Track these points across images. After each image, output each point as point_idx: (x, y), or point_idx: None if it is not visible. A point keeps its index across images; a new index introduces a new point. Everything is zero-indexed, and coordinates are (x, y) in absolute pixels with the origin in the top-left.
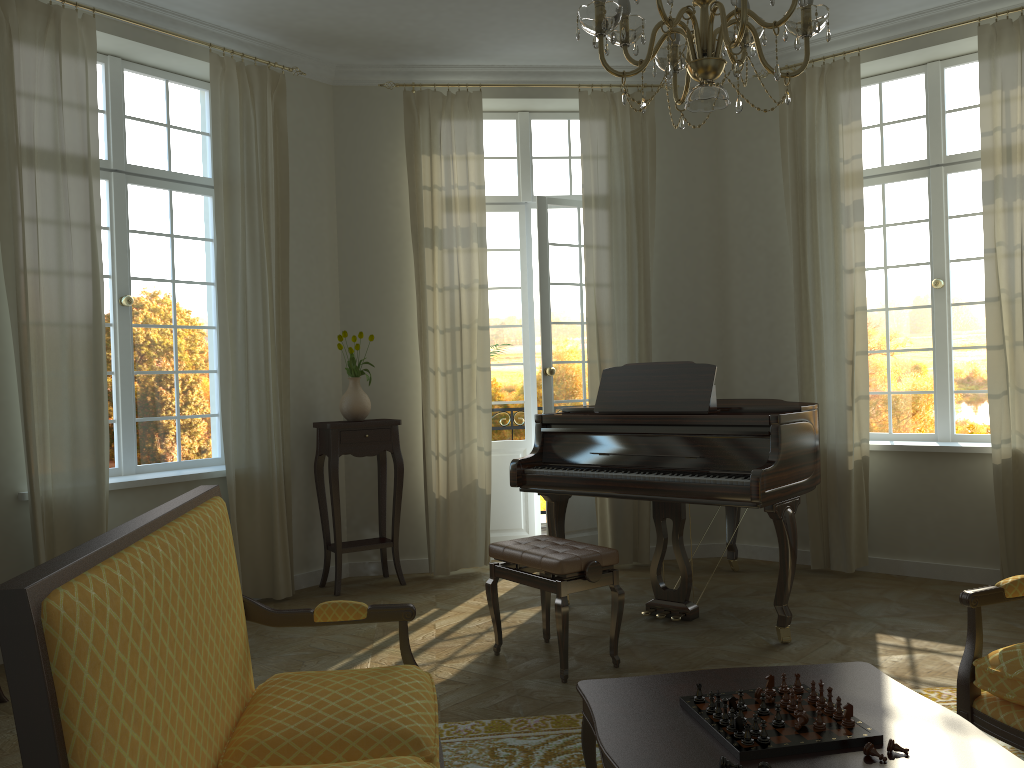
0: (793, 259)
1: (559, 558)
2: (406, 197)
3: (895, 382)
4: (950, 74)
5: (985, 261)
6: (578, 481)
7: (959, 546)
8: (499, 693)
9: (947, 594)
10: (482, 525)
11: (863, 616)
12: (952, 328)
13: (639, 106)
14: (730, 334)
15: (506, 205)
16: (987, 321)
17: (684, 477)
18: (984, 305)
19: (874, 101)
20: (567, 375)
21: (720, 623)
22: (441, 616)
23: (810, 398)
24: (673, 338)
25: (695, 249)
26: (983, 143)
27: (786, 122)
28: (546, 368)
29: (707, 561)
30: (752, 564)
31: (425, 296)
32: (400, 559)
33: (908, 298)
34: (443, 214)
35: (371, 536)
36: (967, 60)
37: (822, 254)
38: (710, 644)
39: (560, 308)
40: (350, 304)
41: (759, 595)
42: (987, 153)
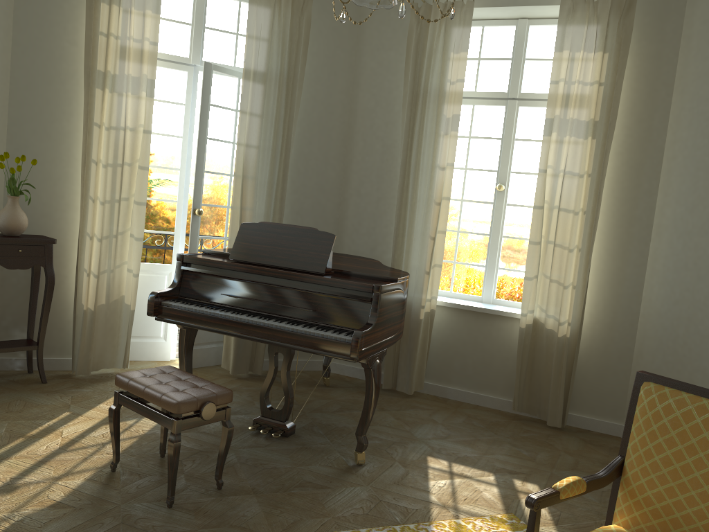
0: (402, 152)
1: (177, 399)
2: (83, 39)
3: (460, 255)
4: (533, 31)
5: (538, 178)
6: (207, 319)
7: (487, 381)
8: (105, 521)
9: (475, 418)
10: (124, 335)
11: (418, 437)
12: (505, 222)
13: (300, 3)
14: (347, 201)
15: (177, 64)
16: (532, 223)
17: (298, 328)
18: (529, 208)
19: (477, 40)
20: (213, 216)
21: (311, 440)
22: (71, 422)
23: (399, 260)
24: (303, 198)
25: (329, 130)
26: (551, 89)
27: (412, 42)
28: (196, 209)
29: (306, 374)
30: (340, 379)
31: (92, 132)
32: (46, 357)
33: (478, 194)
34: (116, 61)
35: (20, 336)
36: (546, 23)
37: (424, 151)
38: (301, 464)
39: (214, 160)
40: (18, 127)
41: (343, 412)
42: (552, 97)
